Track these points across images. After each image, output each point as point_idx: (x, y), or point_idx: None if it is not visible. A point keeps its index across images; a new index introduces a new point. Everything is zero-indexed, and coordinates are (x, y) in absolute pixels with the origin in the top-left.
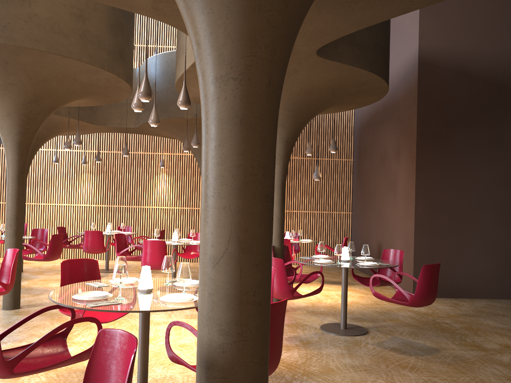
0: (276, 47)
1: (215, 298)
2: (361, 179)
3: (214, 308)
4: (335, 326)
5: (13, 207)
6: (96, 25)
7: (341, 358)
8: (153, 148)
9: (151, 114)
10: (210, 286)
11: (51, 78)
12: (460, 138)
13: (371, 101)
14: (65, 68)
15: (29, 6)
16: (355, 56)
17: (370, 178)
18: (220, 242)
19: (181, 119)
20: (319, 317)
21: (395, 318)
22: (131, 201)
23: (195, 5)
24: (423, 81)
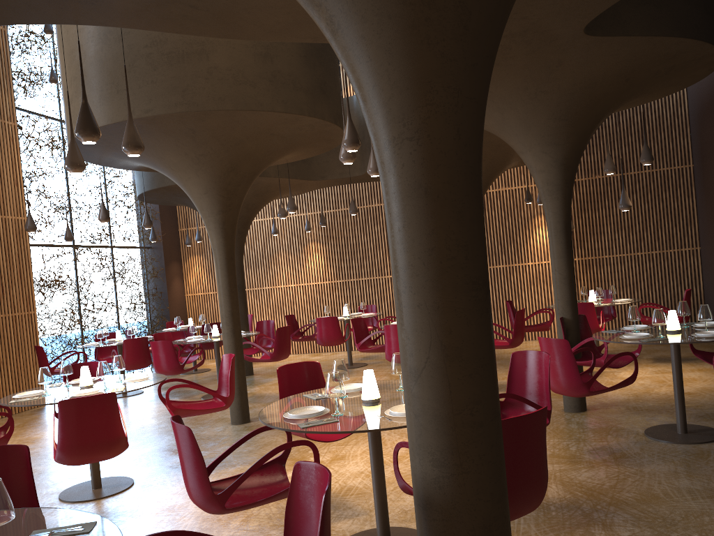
0: (460, 84)
1: (422, 420)
2: (709, 194)
3: (423, 433)
4: (669, 429)
5: (227, 302)
6: (286, 61)
7: (673, 478)
8: None
9: (370, 162)
10: (415, 405)
11: (245, 138)
12: None
13: (698, 77)
14: (259, 124)
15: (207, 59)
16: (651, 19)
17: None
18: (420, 349)
19: None
20: (644, 416)
21: None
22: (371, 271)
23: (350, 55)
24: None
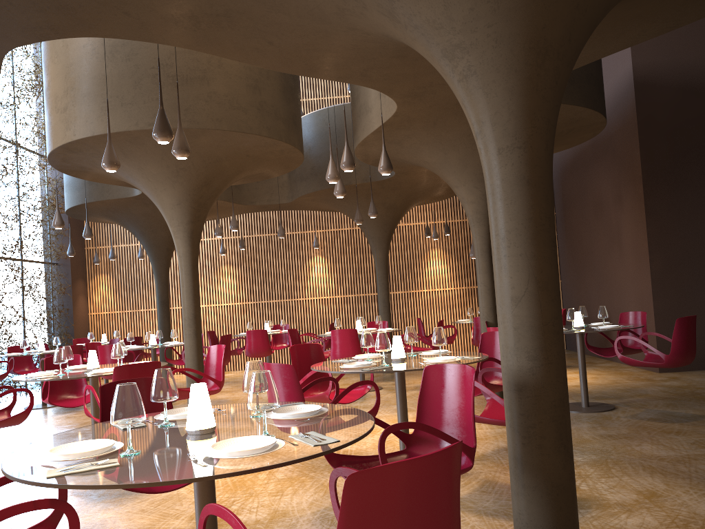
0: (549, 116)
1: (521, 330)
2: (570, 236)
3: (521, 339)
4: (575, 405)
5: (191, 305)
6: (270, 94)
7: (594, 430)
8: (302, 226)
9: (337, 185)
10: (515, 321)
11: (224, 157)
12: (698, 170)
13: (584, 139)
14: (241, 145)
15: (208, 85)
16: (567, 92)
17: (582, 233)
18: (520, 283)
19: (347, 187)
20: None
21: (644, 394)
22: (282, 293)
23: (479, 91)
24: (643, 105)
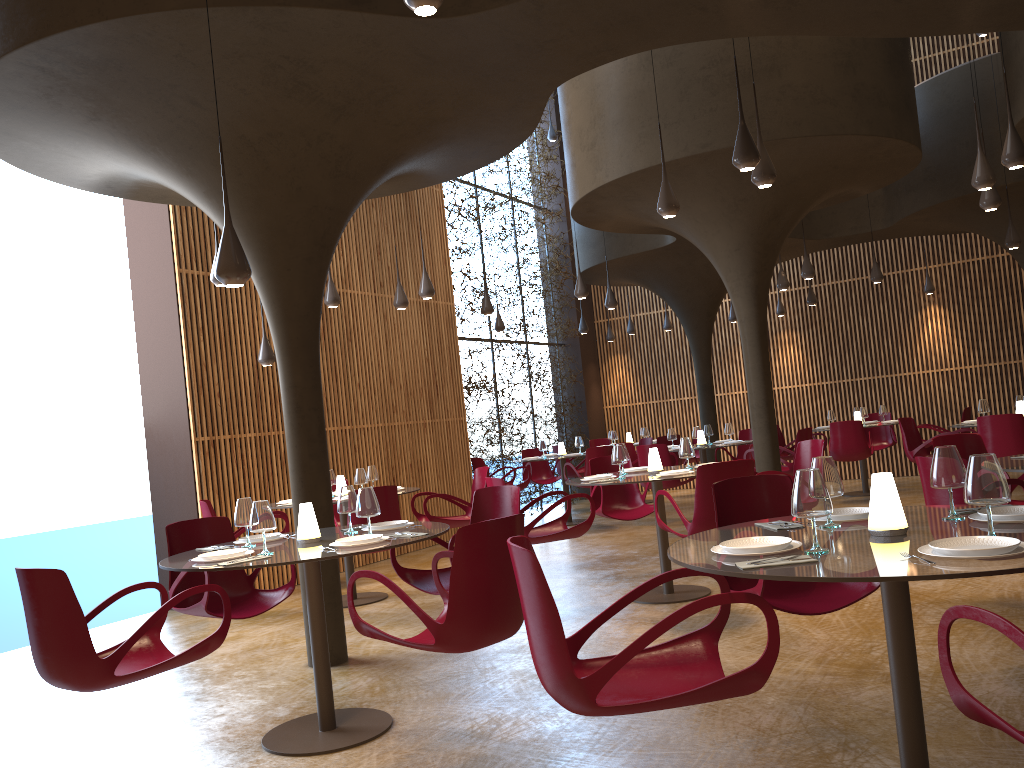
0: None
1: None
2: None
3: None
4: None
5: (759, 388)
6: (869, 70)
7: None
8: (904, 262)
9: (984, 191)
10: None
11: (801, 175)
12: None
13: None
14: (827, 153)
15: (779, 76)
16: None
17: None
18: None
19: None
20: None
21: None
22: (875, 367)
23: None
24: None
